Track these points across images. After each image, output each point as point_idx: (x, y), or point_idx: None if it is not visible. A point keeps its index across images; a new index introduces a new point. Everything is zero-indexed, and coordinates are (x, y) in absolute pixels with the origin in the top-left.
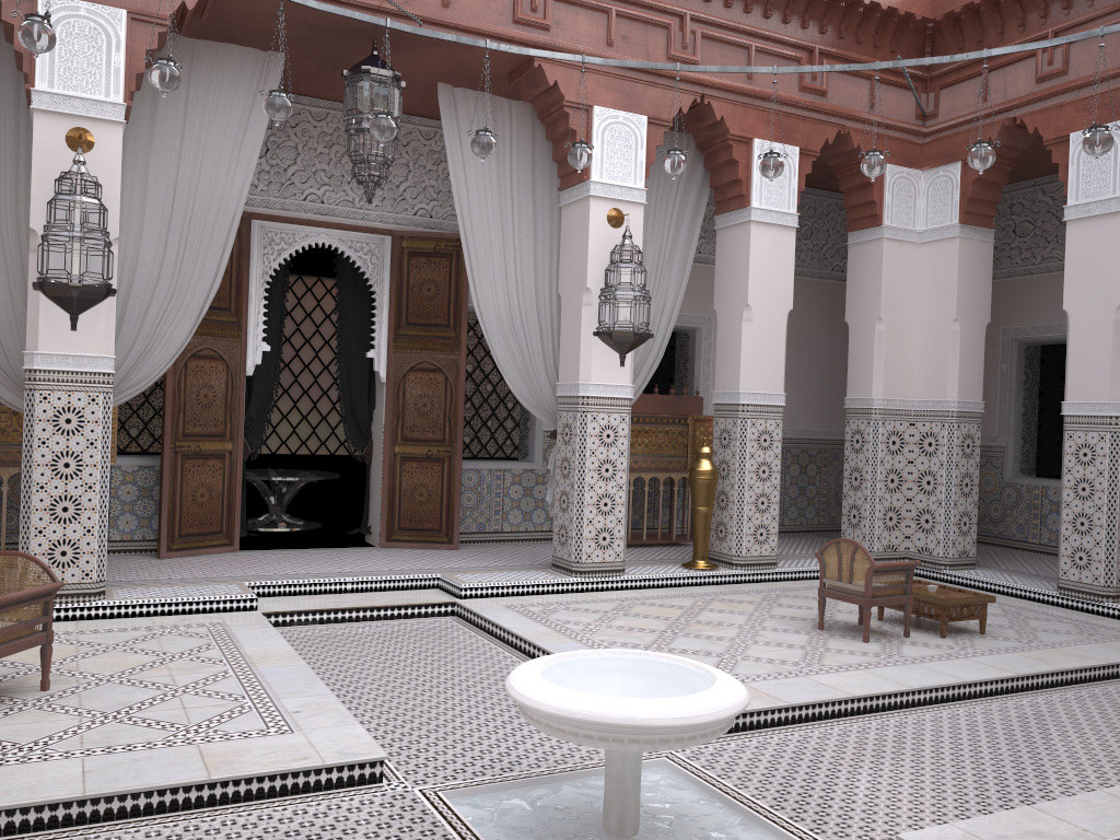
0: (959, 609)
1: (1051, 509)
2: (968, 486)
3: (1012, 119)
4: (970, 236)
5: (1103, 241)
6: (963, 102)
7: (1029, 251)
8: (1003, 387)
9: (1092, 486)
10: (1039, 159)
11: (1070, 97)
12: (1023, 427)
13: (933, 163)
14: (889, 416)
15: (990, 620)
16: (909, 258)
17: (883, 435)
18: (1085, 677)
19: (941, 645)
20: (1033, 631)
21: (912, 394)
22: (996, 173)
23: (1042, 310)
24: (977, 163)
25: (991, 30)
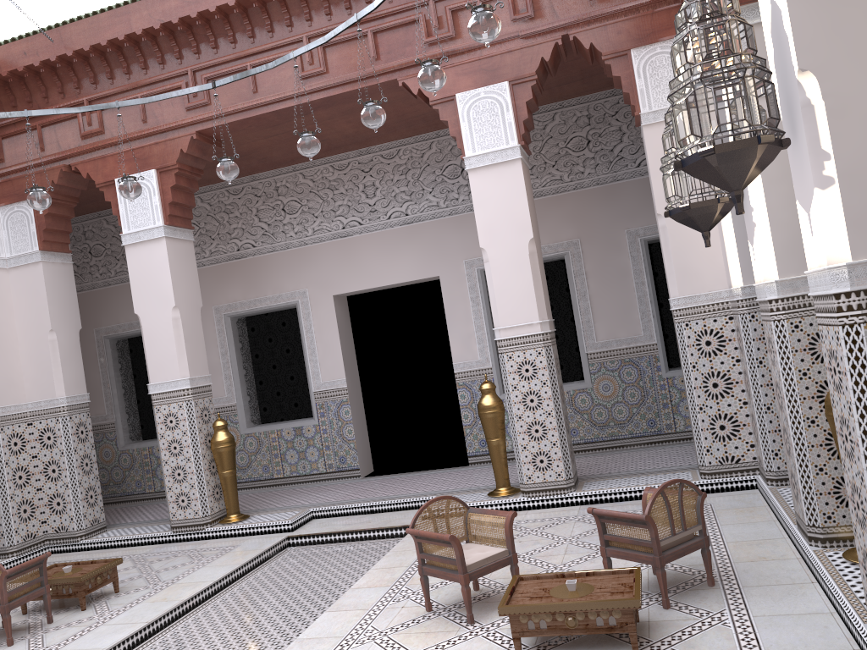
0: (94, 580)
1: (159, 462)
2: (89, 464)
3: (68, 166)
4: (52, 260)
5: (154, 259)
6: (25, 150)
7: (105, 267)
8: (105, 376)
9: (181, 444)
10: (98, 196)
11: (110, 151)
12: (126, 404)
13: (8, 200)
14: (7, 421)
15: (123, 576)
16: (1, 282)
17: (4, 440)
18: (200, 600)
19: (83, 619)
20: (157, 573)
21: (26, 398)
22: (64, 208)
23: (124, 311)
24: (36, 204)
25: (38, 93)
